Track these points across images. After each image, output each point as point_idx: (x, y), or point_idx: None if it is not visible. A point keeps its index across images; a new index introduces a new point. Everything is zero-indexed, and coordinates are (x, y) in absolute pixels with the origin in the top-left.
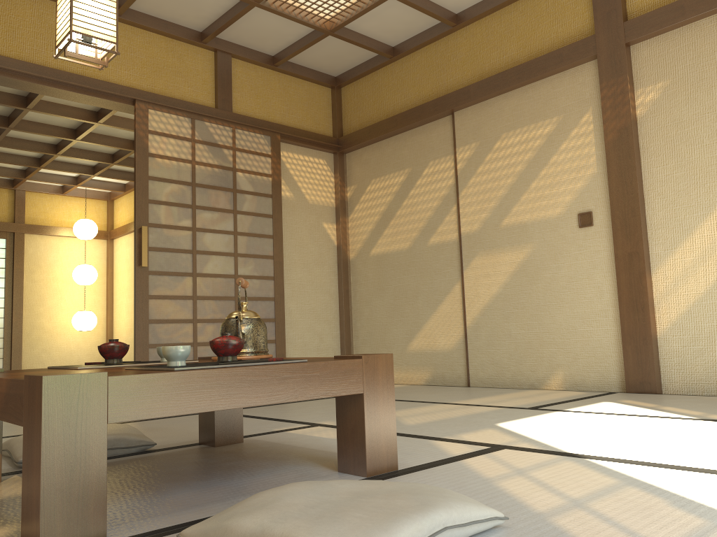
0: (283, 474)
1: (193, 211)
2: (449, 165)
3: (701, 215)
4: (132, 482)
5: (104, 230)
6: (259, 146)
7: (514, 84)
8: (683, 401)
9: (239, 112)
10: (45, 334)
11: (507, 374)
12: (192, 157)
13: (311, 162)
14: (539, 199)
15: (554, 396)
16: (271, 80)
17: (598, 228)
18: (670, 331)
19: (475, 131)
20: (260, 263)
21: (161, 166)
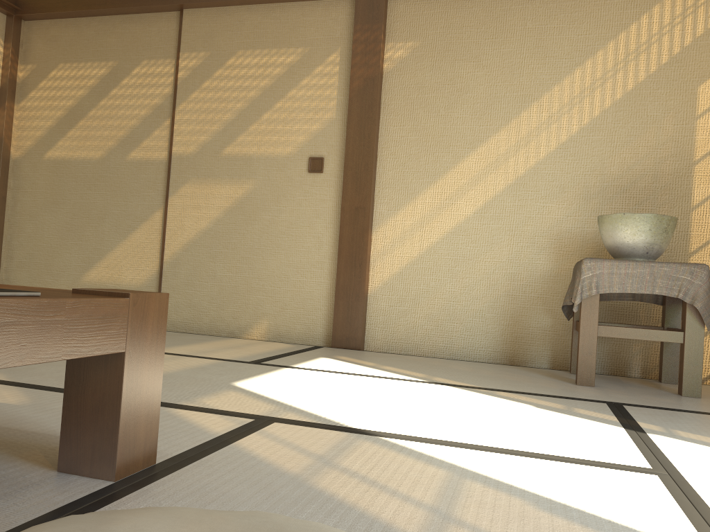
0: None
1: None
2: (168, 70)
3: (427, 182)
4: None
5: None
6: None
7: None
8: (393, 359)
9: None
10: None
11: (205, 319)
12: None
13: None
14: (270, 133)
15: (264, 347)
16: None
17: (327, 176)
18: (381, 290)
19: (207, 39)
20: None
21: None
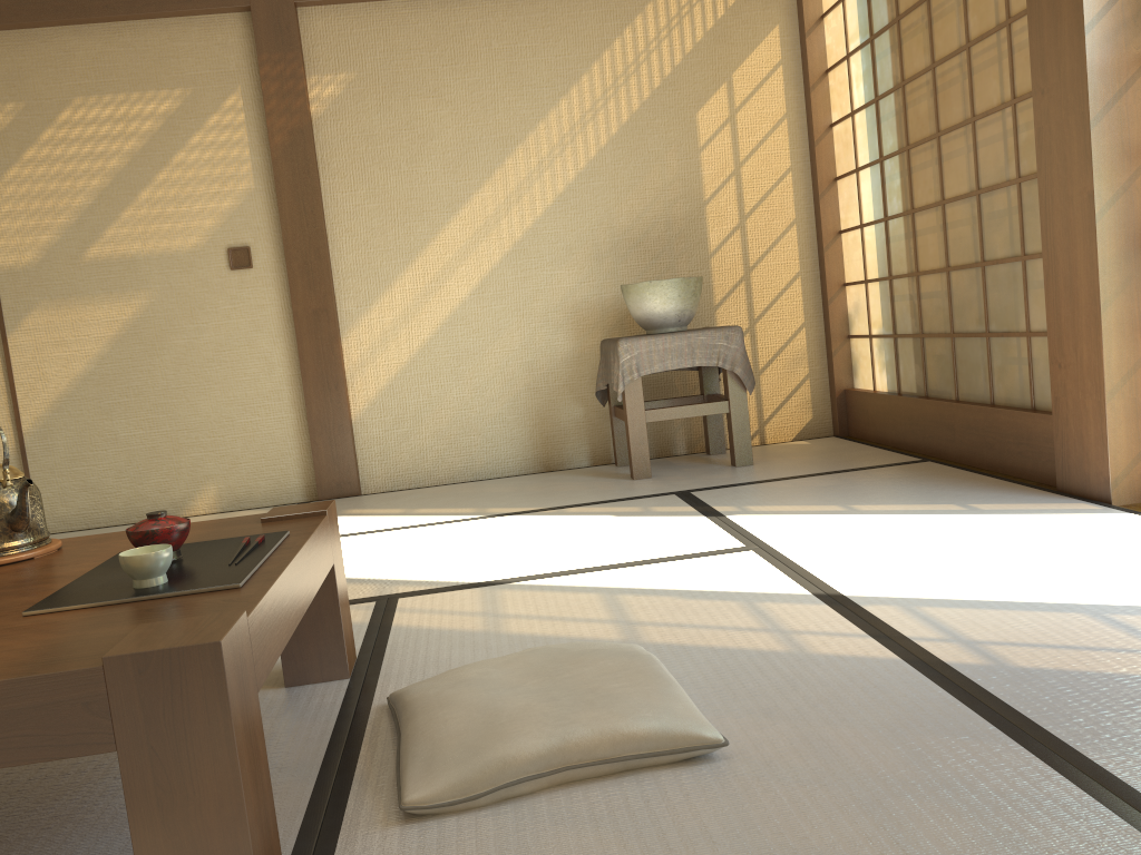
0: None
1: None
2: None
3: (402, 262)
4: None
5: None
6: None
7: (101, 17)
8: (415, 498)
9: None
10: None
11: (116, 503)
12: None
13: None
14: (158, 220)
15: None
16: None
17: (261, 272)
18: (369, 412)
19: (14, 82)
20: None
21: None
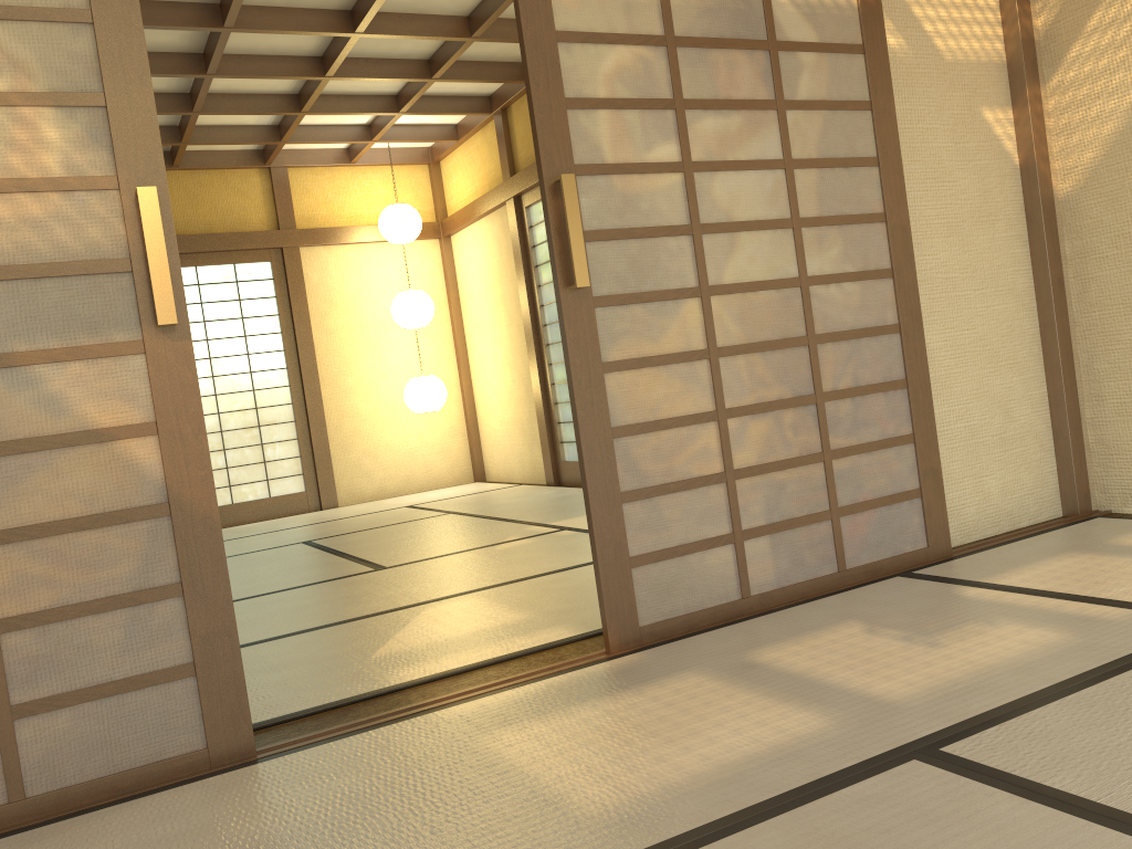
0: None
1: (679, 117)
2: None
3: None
4: None
5: (432, 221)
6: None
7: None
8: None
9: None
10: (363, 424)
11: None
12: None
13: None
14: None
15: None
16: None
17: None
18: None
19: None
20: (856, 237)
21: (582, 0)
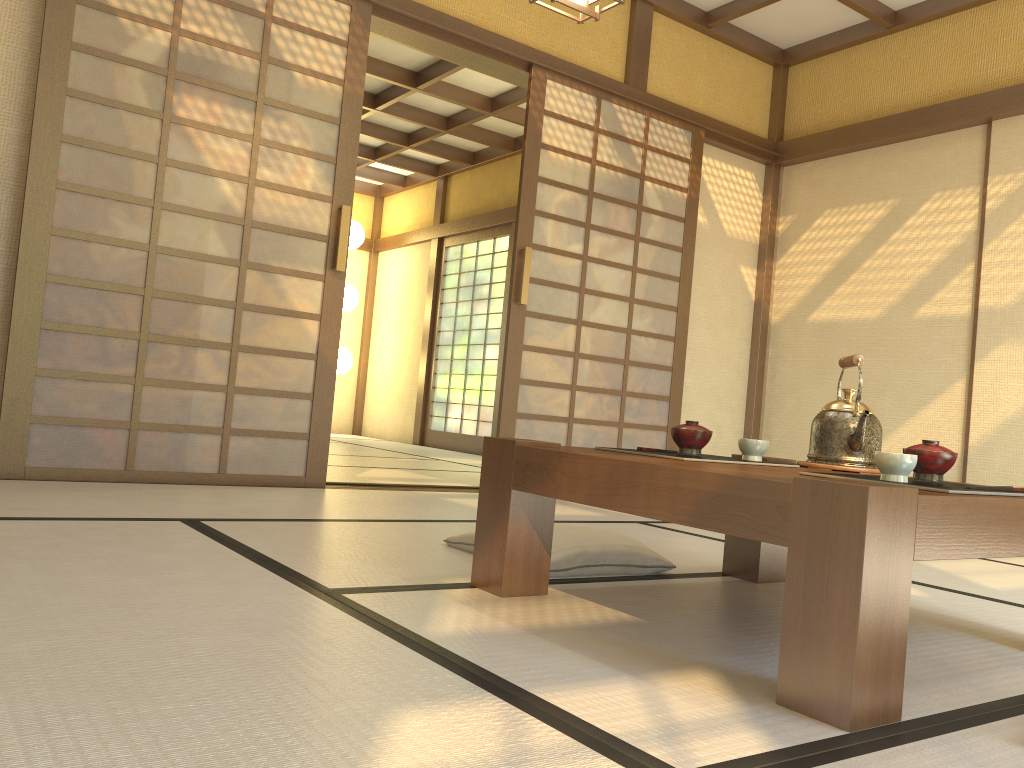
0: (957, 647)
1: (586, 232)
2: (969, 201)
3: None
4: (744, 624)
5: (367, 238)
6: (676, 145)
7: None
8: None
9: (653, 93)
10: None
11: None
12: (593, 154)
13: (736, 175)
14: None
15: None
16: (698, 47)
17: None
18: None
19: None
20: (660, 315)
21: (554, 164)
